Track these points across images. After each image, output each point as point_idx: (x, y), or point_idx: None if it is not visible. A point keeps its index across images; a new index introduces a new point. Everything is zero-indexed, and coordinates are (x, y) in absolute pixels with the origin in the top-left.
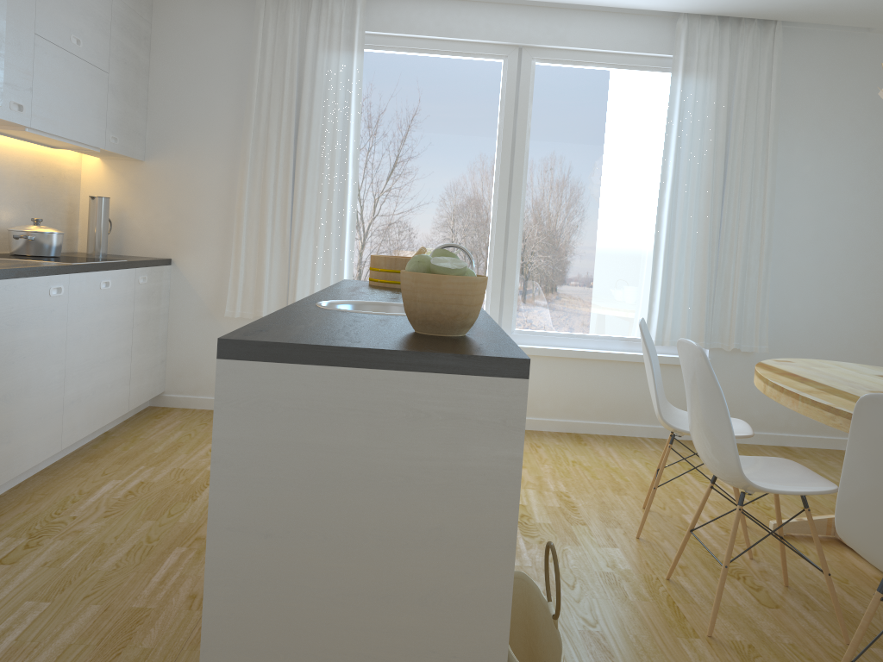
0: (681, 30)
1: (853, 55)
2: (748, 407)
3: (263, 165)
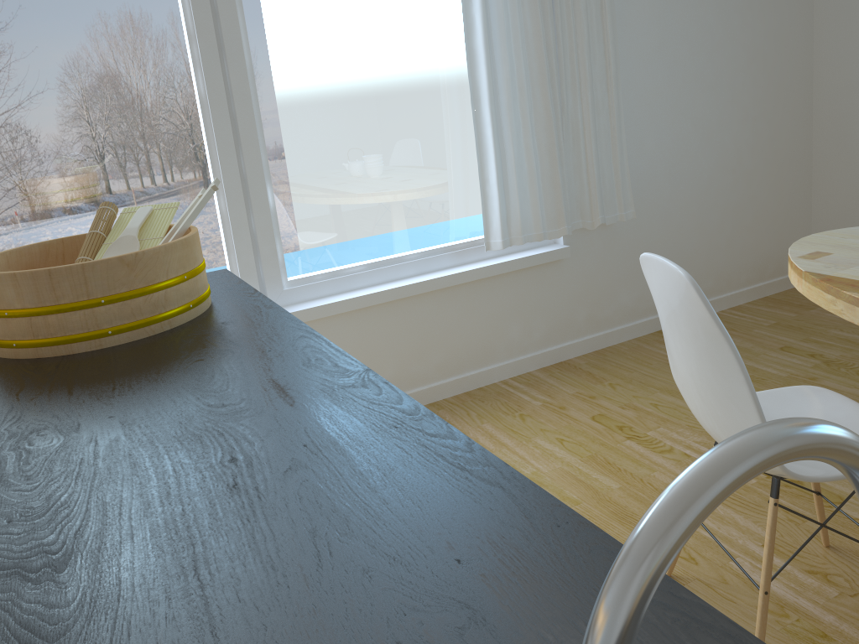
0: None
1: None
2: (617, 294)
3: None
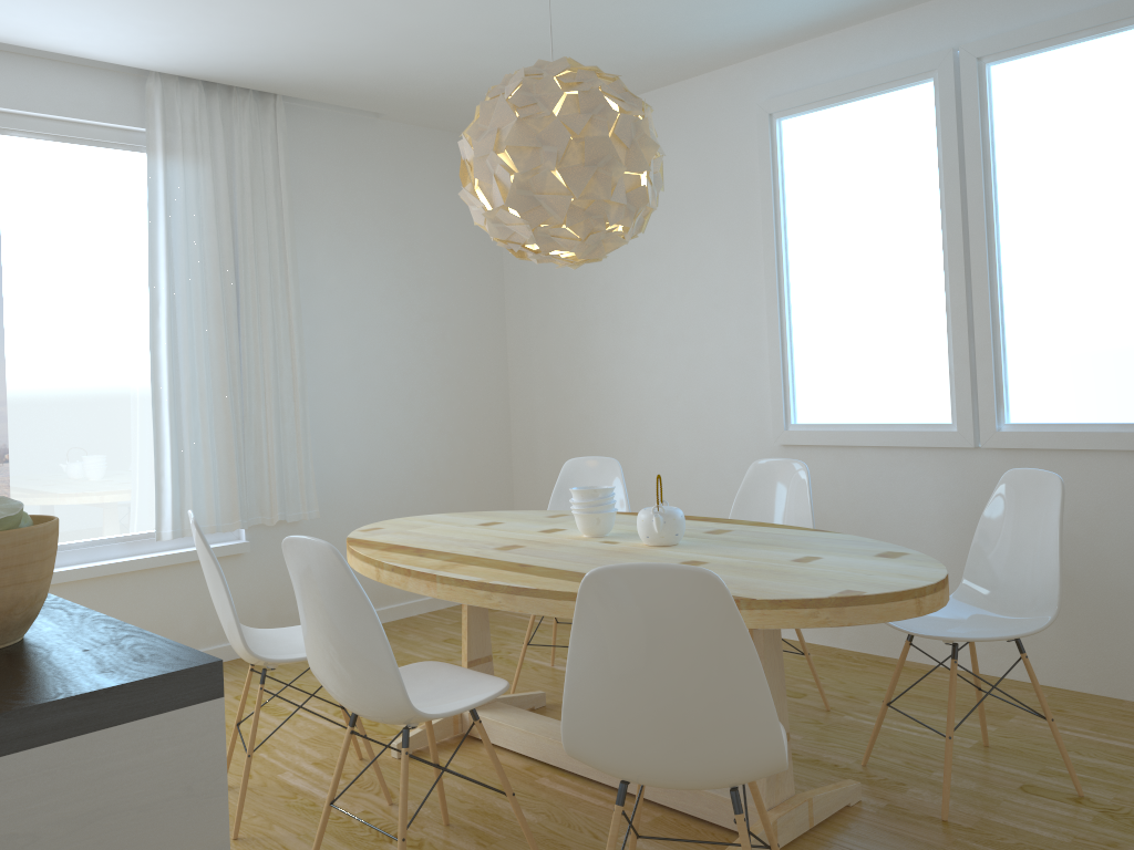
0: (154, 95)
1: (365, 144)
2: None
3: None
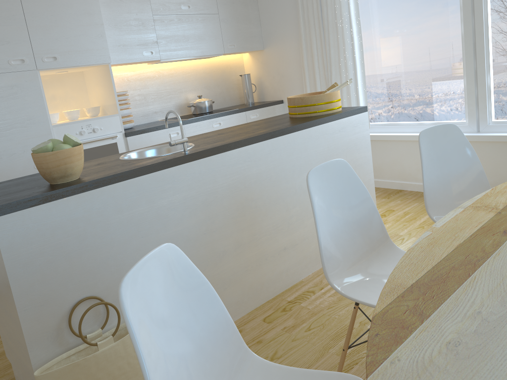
0: None
1: None
2: None
3: (310, 37)
